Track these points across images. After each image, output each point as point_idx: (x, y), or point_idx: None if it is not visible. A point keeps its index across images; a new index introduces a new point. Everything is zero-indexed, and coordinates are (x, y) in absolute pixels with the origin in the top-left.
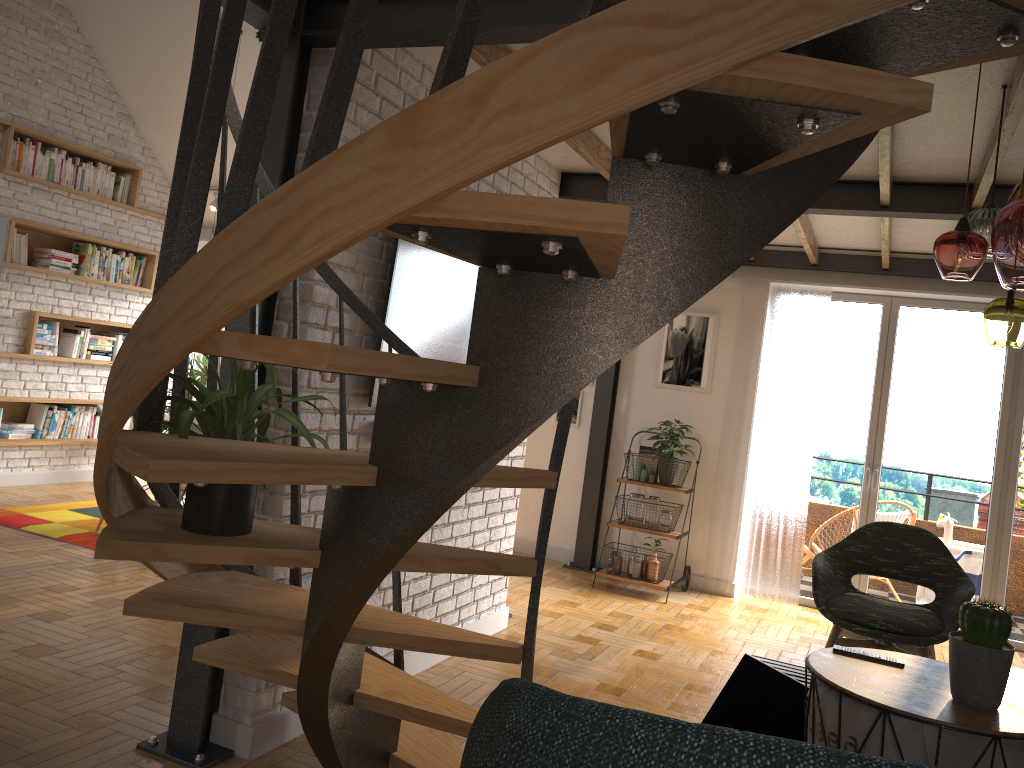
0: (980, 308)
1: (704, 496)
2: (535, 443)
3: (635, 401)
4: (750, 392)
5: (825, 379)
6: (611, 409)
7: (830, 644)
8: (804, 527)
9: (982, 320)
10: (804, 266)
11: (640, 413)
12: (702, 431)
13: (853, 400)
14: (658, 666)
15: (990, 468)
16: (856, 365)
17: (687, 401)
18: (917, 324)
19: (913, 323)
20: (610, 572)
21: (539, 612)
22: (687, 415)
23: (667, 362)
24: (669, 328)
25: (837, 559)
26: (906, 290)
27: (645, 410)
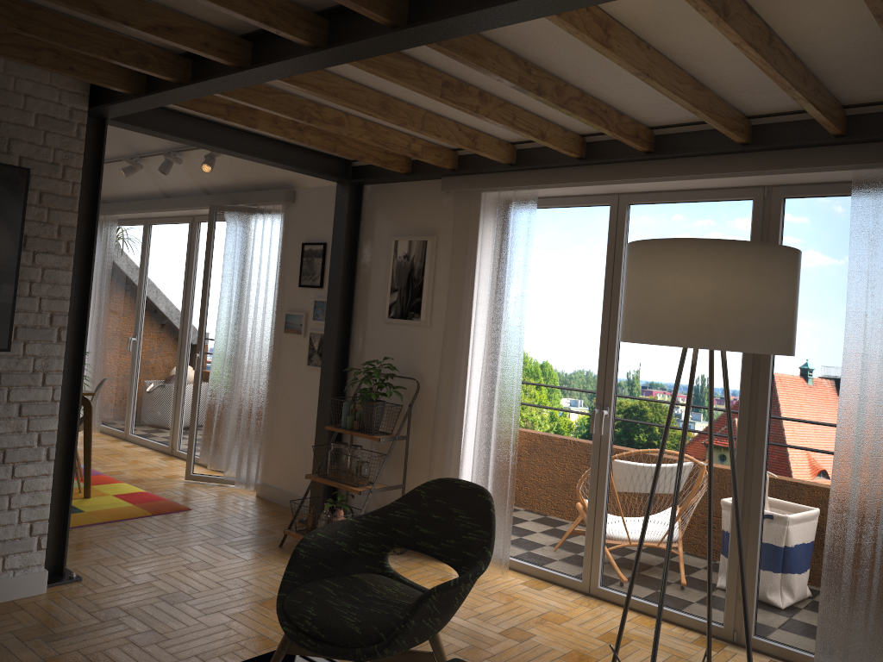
0: (716, 195)
1: (426, 445)
2: (293, 389)
3: (369, 340)
4: (461, 322)
5: (554, 302)
6: (347, 350)
7: (280, 646)
8: (512, 482)
9: (720, 211)
10: (498, 167)
11: (373, 353)
12: (424, 370)
13: (583, 326)
14: (124, 655)
15: (735, 406)
16: (585, 282)
17: (411, 337)
18: (647, 225)
19: (643, 224)
20: (302, 530)
21: (132, 576)
22: (411, 353)
23: (393, 294)
24: (394, 257)
25: (372, 527)
26: (615, 182)
27: (377, 349)
